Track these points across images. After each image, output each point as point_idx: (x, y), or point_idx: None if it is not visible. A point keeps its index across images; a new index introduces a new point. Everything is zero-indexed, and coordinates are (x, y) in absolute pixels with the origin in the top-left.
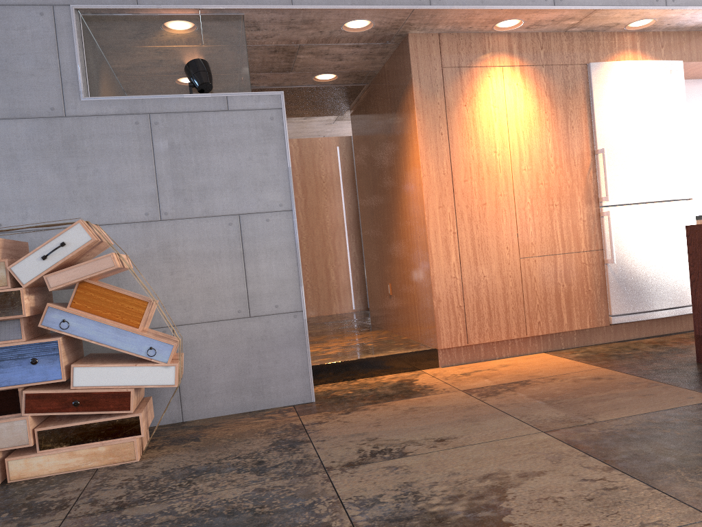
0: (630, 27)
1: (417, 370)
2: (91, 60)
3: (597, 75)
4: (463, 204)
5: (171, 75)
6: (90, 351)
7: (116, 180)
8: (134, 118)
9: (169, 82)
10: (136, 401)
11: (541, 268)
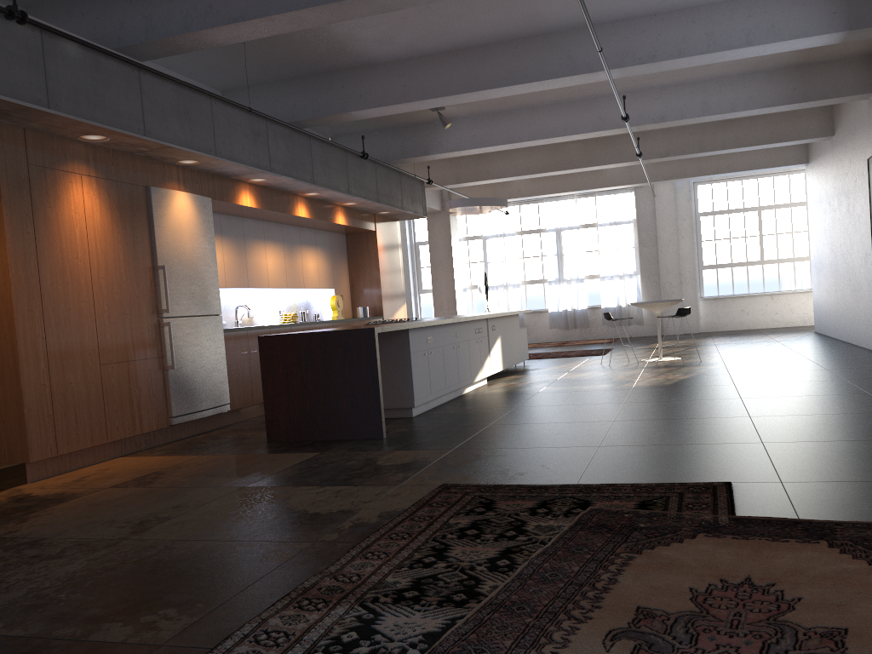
0: (180, 162)
1: (7, 489)
2: None
3: (156, 199)
4: (50, 308)
5: None
6: None
7: None
8: None
9: None
10: None
11: (118, 374)
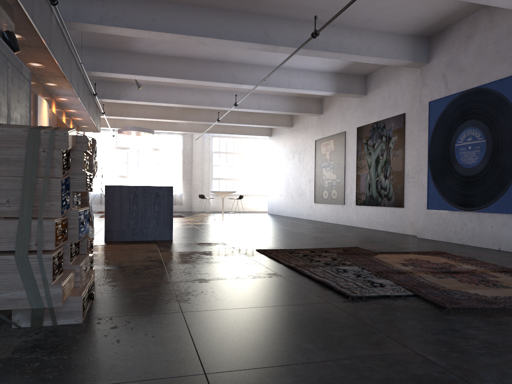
0: (47, 83)
1: None
2: None
3: (39, 102)
4: None
5: None
6: None
7: None
8: (4, 59)
9: None
10: None
11: None
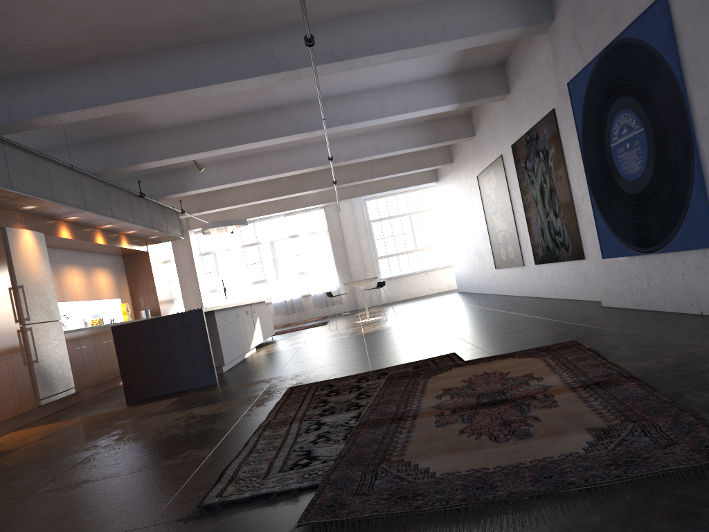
0: (23, 208)
1: None
2: None
3: (10, 236)
4: None
5: None
6: None
7: None
8: None
9: None
10: None
11: (2, 369)
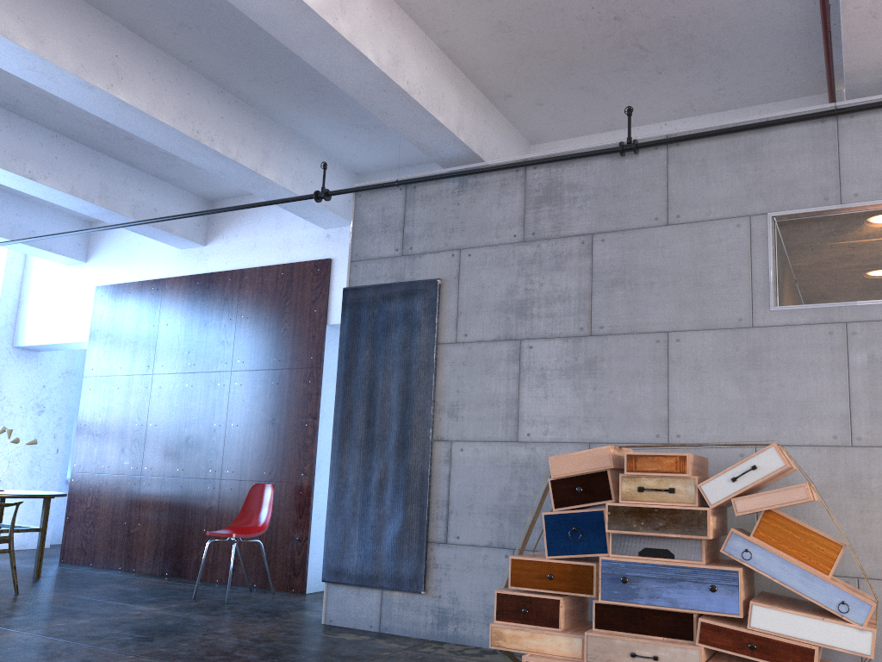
0: None
1: None
2: (782, 267)
3: None
4: None
5: (874, 276)
6: (756, 587)
7: (801, 396)
8: (827, 327)
9: (871, 285)
10: (817, 661)
11: None
